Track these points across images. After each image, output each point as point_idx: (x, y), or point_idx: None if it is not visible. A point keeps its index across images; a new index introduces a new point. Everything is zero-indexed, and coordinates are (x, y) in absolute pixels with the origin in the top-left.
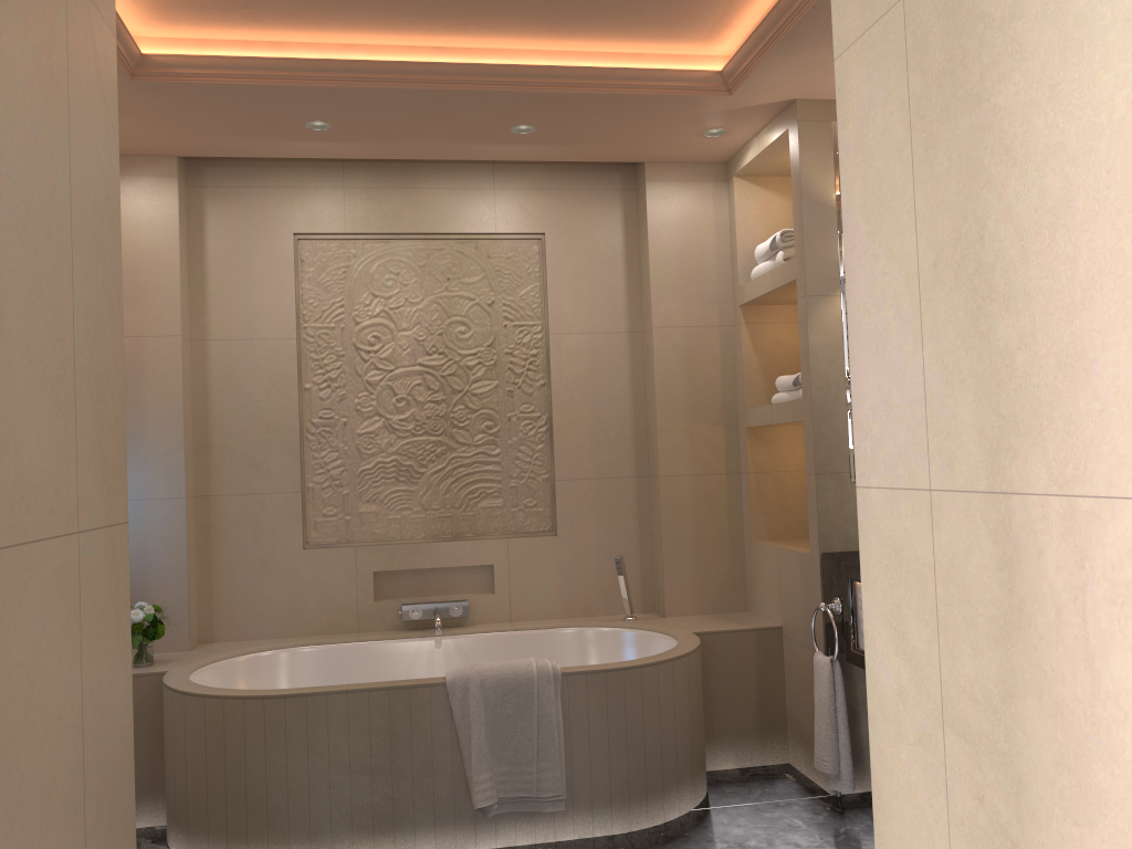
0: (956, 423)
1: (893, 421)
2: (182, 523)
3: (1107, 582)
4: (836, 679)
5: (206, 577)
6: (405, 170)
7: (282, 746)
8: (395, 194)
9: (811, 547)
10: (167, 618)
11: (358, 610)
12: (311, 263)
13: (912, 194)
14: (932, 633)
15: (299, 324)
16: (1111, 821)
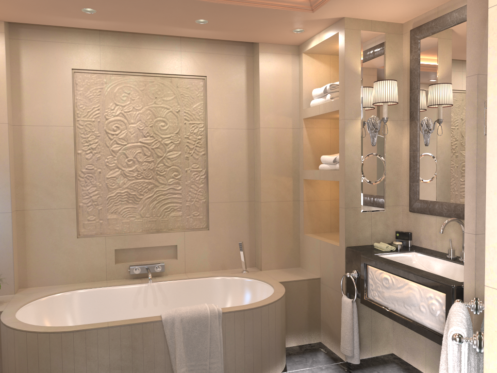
0: None
1: None
2: (9, 226)
3: None
4: (354, 310)
5: (22, 253)
6: (133, 38)
7: (72, 358)
8: (128, 50)
9: (340, 243)
10: (1, 280)
11: (106, 269)
12: (81, 85)
13: None
14: None
15: (74, 118)
16: None
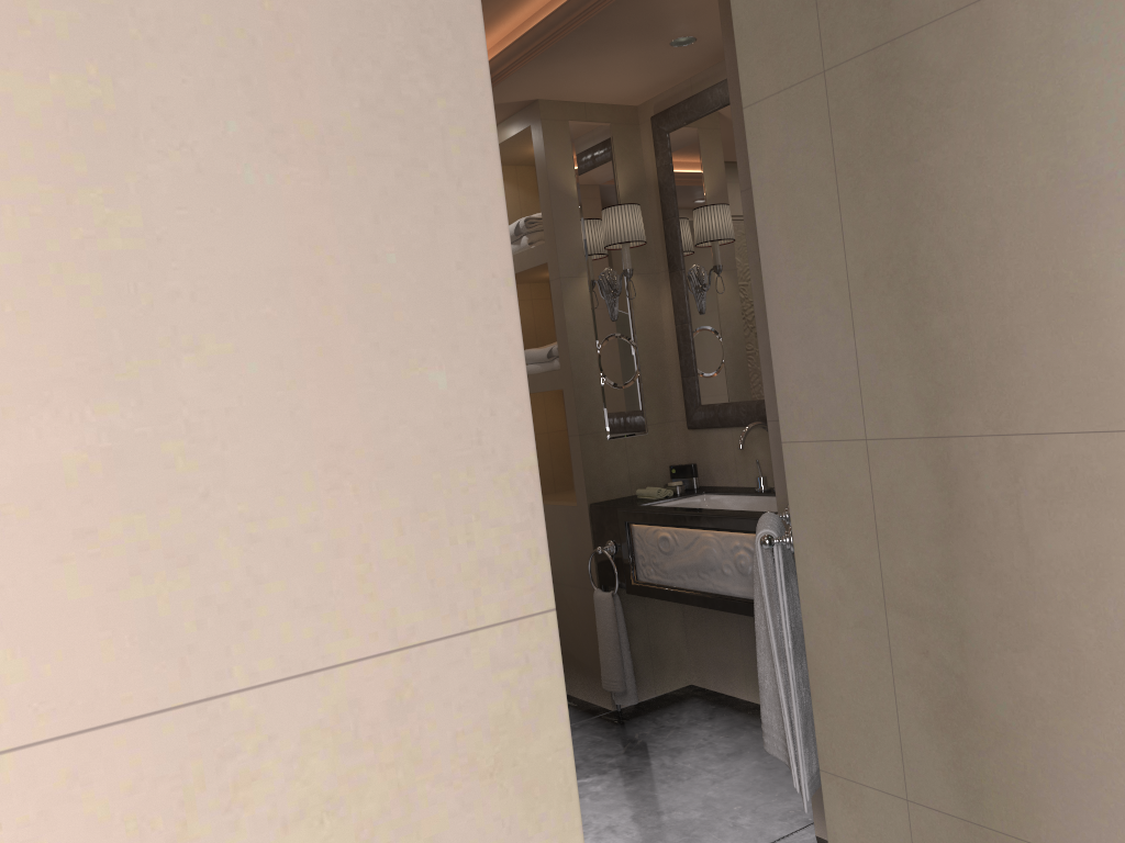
0: (892, 390)
1: (823, 391)
2: None
3: (1038, 489)
4: (617, 610)
5: None
6: None
7: None
8: None
9: (579, 500)
10: None
11: None
12: None
13: (839, 221)
14: (871, 544)
15: None
16: (1046, 643)
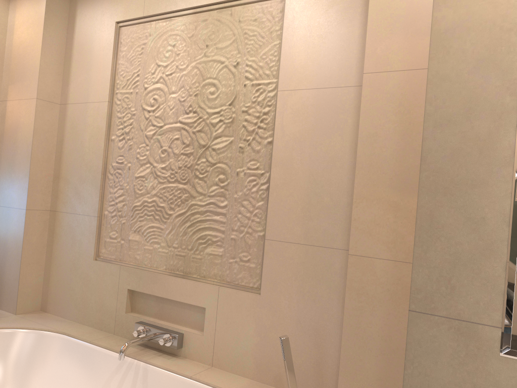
0: None
1: None
2: (22, 227)
3: None
4: None
5: (48, 266)
6: None
7: None
8: None
9: None
10: None
11: (115, 317)
12: (125, 44)
13: None
14: None
15: (112, 91)
16: None
